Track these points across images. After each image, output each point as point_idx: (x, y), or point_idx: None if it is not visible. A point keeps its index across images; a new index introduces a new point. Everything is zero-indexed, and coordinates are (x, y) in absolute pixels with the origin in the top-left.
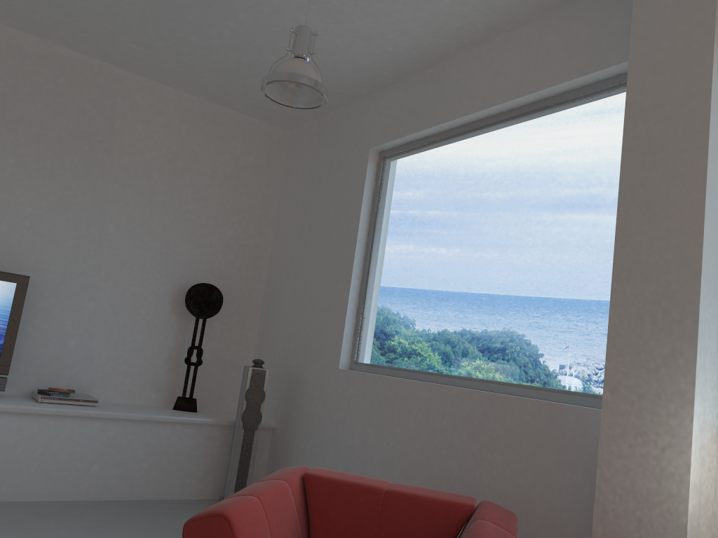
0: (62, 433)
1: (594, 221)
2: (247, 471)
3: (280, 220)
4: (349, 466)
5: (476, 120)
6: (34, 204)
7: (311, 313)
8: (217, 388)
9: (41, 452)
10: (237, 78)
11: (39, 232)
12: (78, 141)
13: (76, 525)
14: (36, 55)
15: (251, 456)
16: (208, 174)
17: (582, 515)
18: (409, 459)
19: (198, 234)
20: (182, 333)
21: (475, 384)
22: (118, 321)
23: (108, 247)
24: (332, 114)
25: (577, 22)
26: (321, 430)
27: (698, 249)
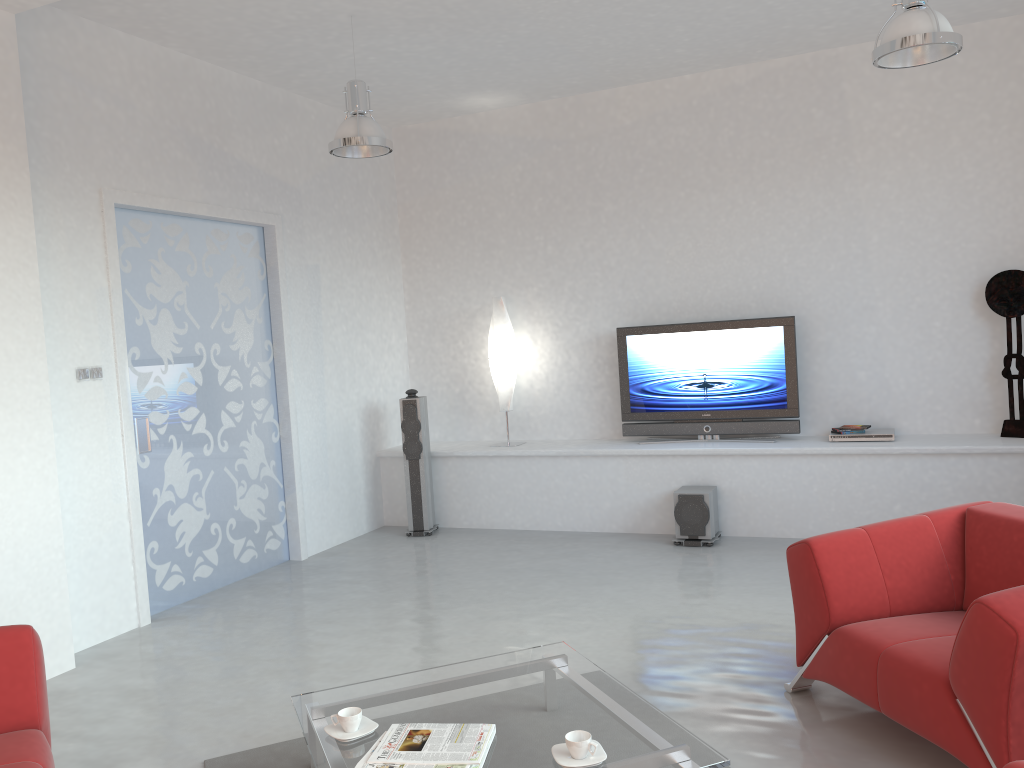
0: (853, 472)
1: None
2: None
3: None
4: None
5: None
6: (785, 239)
7: None
8: None
9: (835, 491)
10: None
11: (798, 266)
12: (812, 154)
13: None
14: (748, 83)
15: None
16: (986, 121)
17: None
18: None
19: (991, 206)
20: (998, 339)
21: None
22: (908, 341)
23: (875, 260)
24: None
25: None
26: None
27: None
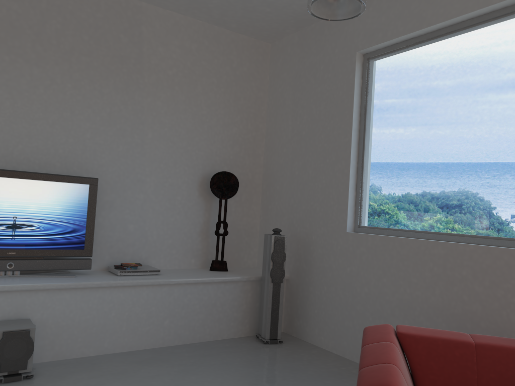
0: (141, 298)
1: None
2: (278, 314)
3: (271, 116)
4: (367, 307)
5: (466, 20)
6: (90, 120)
7: (313, 189)
8: (236, 251)
9: (128, 314)
10: (240, 1)
11: (97, 142)
12: (117, 65)
13: (170, 370)
14: None
15: (279, 303)
16: (215, 83)
17: None
18: (428, 303)
19: (212, 133)
20: (208, 211)
21: (488, 241)
22: (162, 207)
23: (148, 149)
24: (313, 26)
25: None
26: (335, 280)
27: None
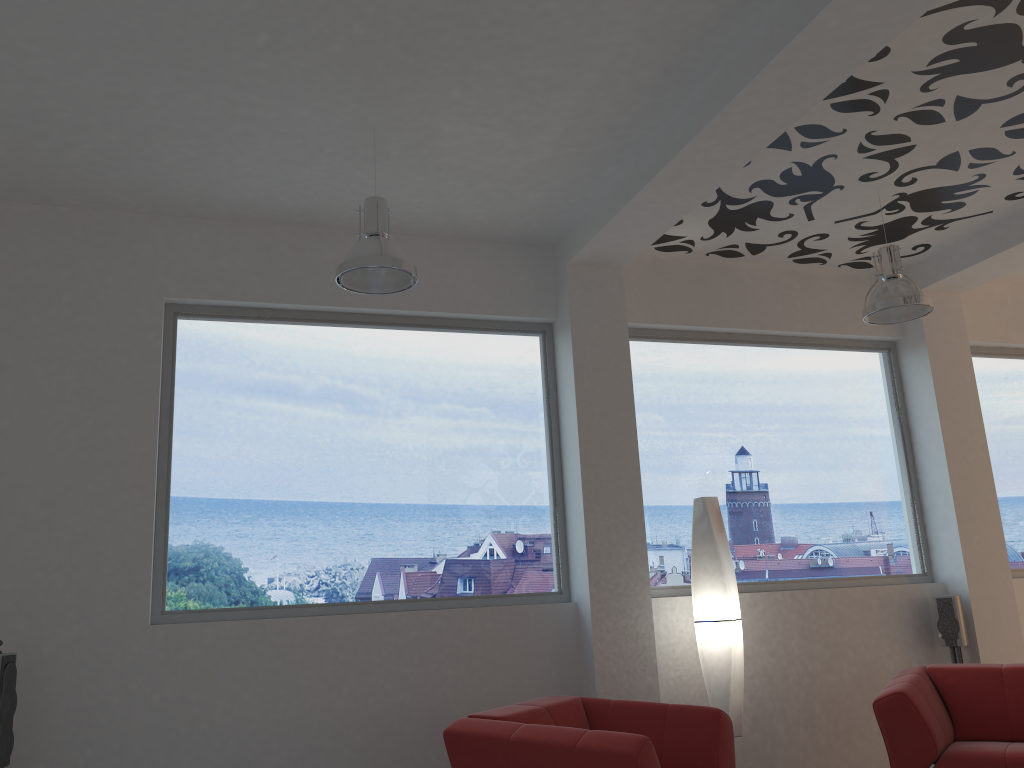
0: None
1: (508, 444)
2: None
3: None
4: (208, 757)
5: (354, 313)
6: None
7: (41, 545)
8: None
9: None
10: None
11: None
12: None
13: None
14: None
15: None
16: None
17: (553, 692)
18: (333, 711)
19: None
20: None
21: (401, 605)
22: None
23: None
24: (35, 209)
25: (486, 262)
26: (119, 727)
27: (638, 480)
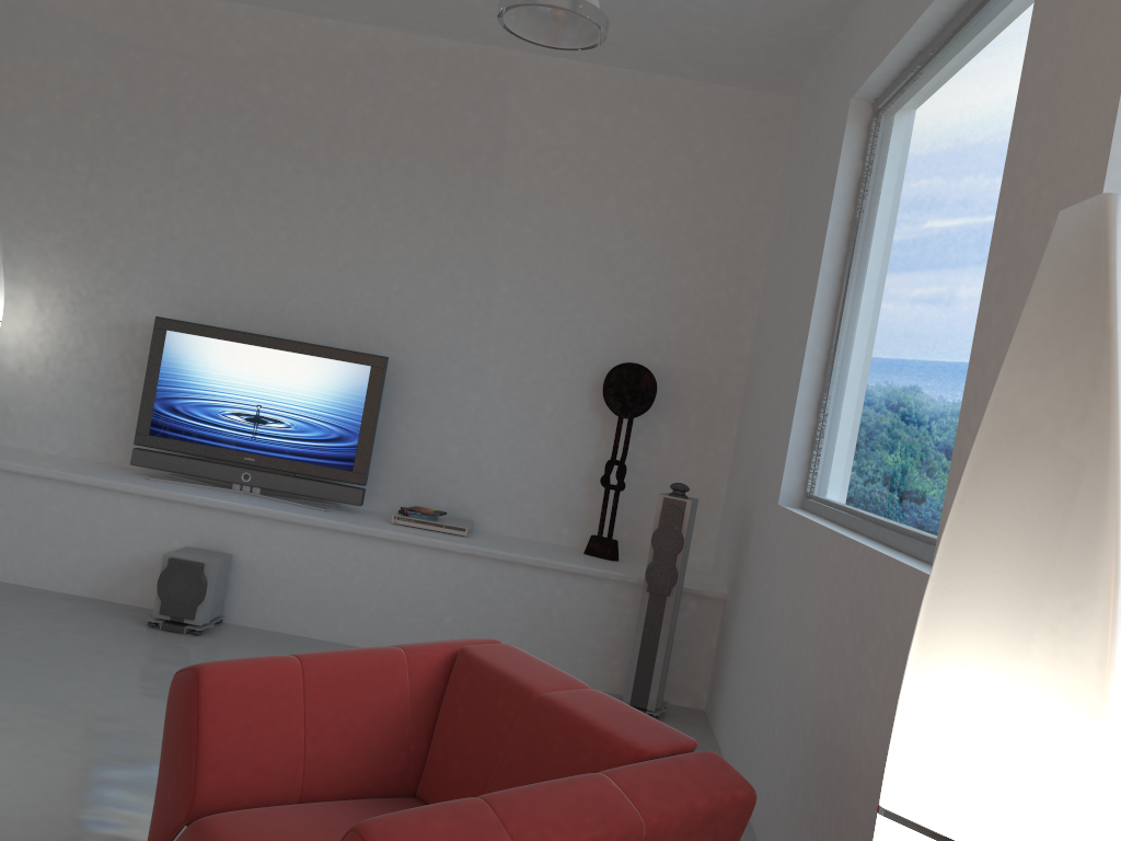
0: (407, 566)
1: None
2: (654, 659)
3: (770, 254)
4: (764, 673)
5: None
6: (402, 261)
7: (771, 409)
8: None
9: (381, 587)
10: (650, 23)
11: (410, 298)
12: (456, 167)
13: None
14: (401, 56)
15: (659, 636)
16: (648, 190)
17: None
18: (807, 674)
19: (632, 287)
20: (608, 440)
21: (903, 541)
22: (513, 421)
23: (498, 314)
24: (829, 50)
25: None
26: (753, 608)
27: (1096, 192)
